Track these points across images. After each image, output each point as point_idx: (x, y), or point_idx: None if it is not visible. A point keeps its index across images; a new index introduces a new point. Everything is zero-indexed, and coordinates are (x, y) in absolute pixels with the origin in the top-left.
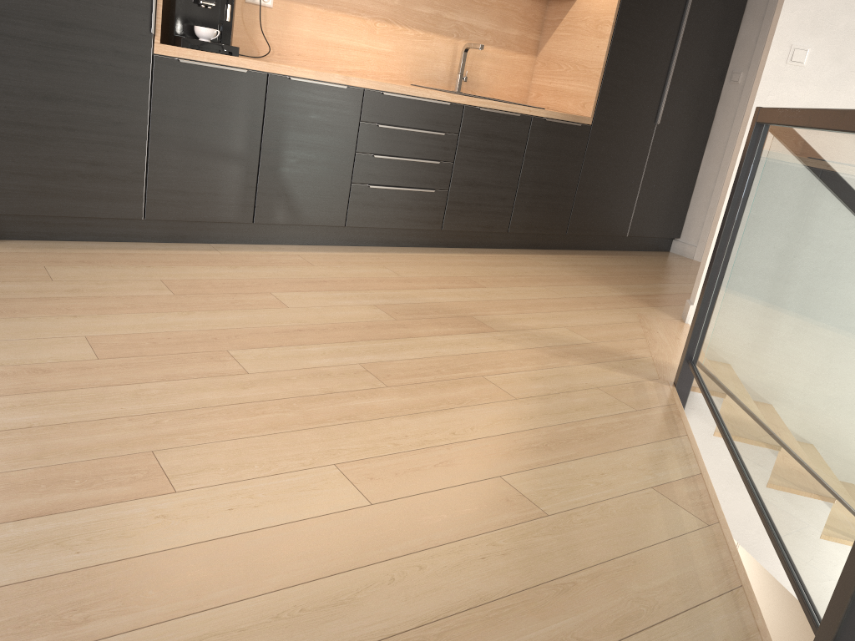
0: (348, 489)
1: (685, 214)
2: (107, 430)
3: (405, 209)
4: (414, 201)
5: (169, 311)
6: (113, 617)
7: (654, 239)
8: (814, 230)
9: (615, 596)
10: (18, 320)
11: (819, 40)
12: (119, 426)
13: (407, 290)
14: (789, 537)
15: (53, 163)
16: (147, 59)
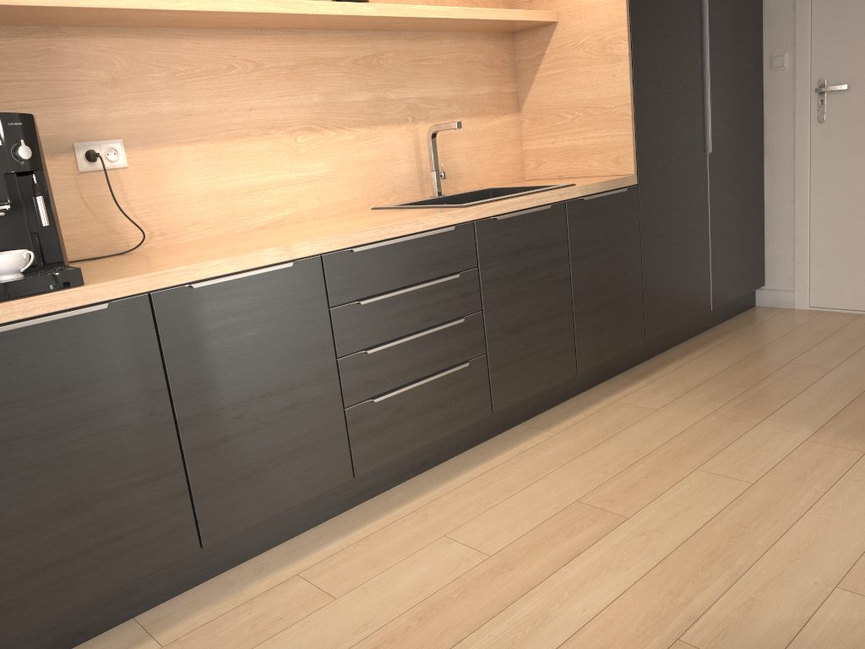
0: None
1: (763, 252)
2: None
3: (434, 408)
4: (444, 391)
5: None
6: None
7: (736, 299)
8: None
9: None
10: None
11: None
12: None
13: (522, 602)
14: None
15: None
16: None
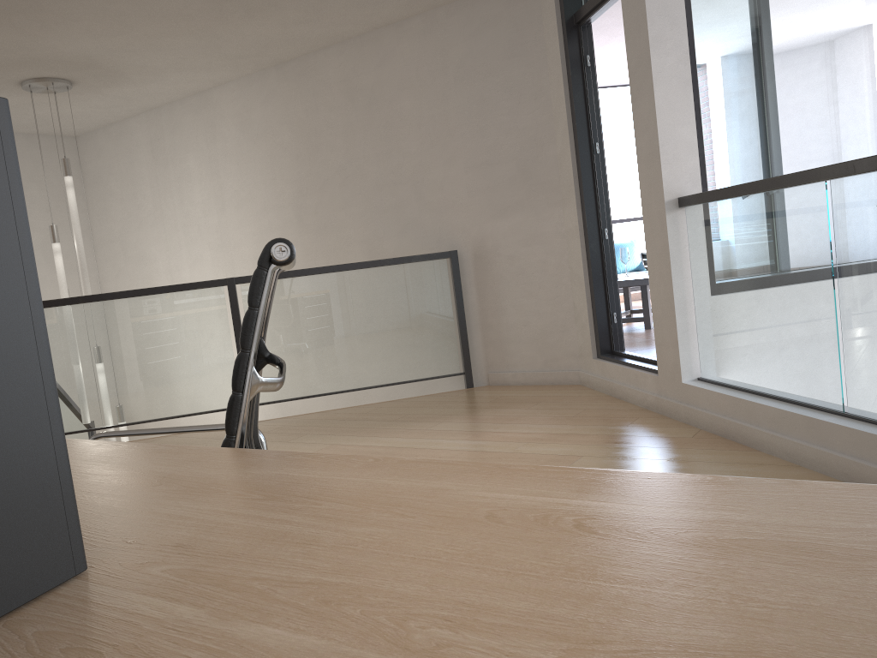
0: None
1: None
2: None
3: None
4: None
5: None
6: None
7: None
8: (124, 332)
9: (222, 434)
10: None
11: None
12: None
13: None
14: (204, 406)
15: None
16: None
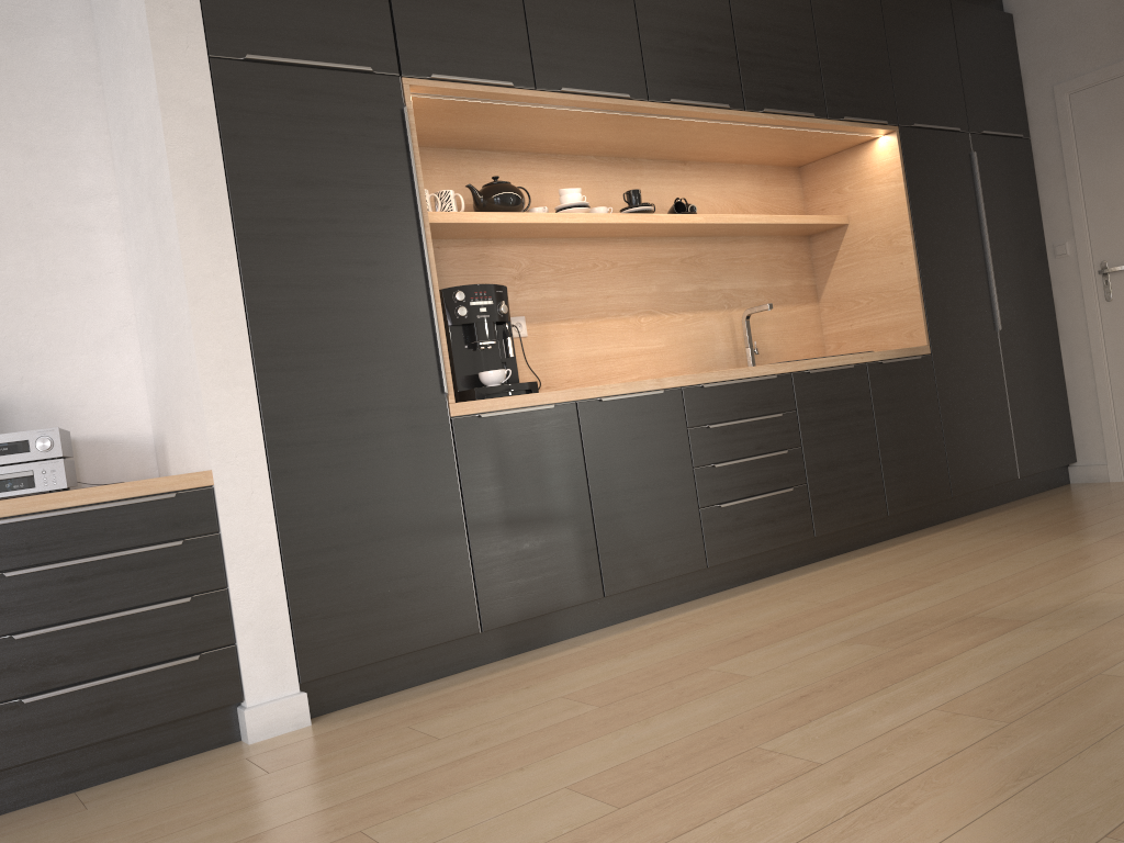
0: None
1: (1071, 429)
2: None
3: (767, 522)
4: (774, 509)
5: (622, 726)
6: None
7: (1047, 473)
8: None
9: None
10: (462, 796)
11: None
12: None
13: (854, 615)
14: None
15: (366, 589)
16: (445, 425)
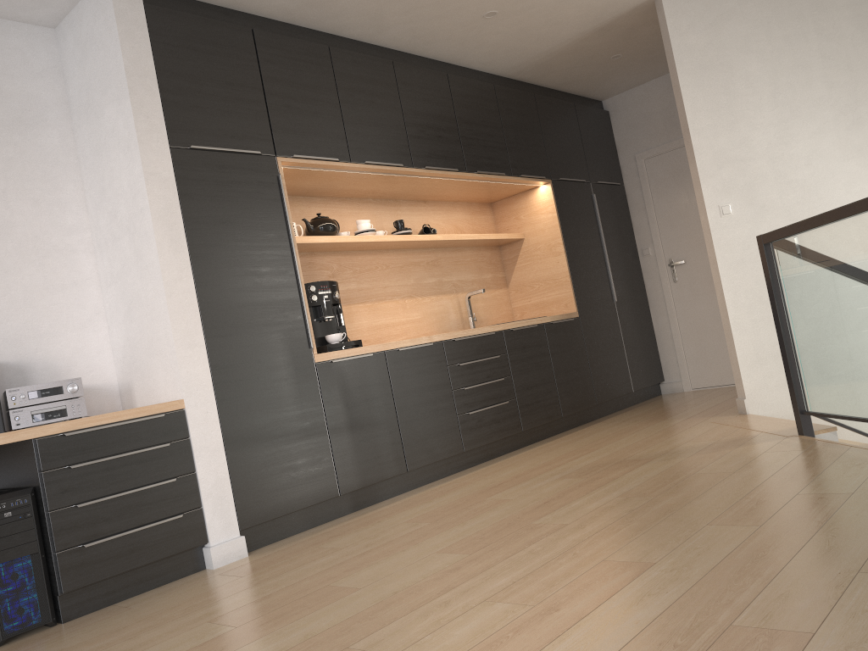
0: (736, 527)
1: (659, 360)
2: (557, 566)
3: (495, 422)
4: (498, 414)
5: (450, 527)
6: (739, 595)
7: (648, 388)
8: None
9: None
10: (377, 564)
11: (733, 196)
12: (560, 562)
13: (558, 467)
14: None
15: (274, 470)
16: (312, 368)
